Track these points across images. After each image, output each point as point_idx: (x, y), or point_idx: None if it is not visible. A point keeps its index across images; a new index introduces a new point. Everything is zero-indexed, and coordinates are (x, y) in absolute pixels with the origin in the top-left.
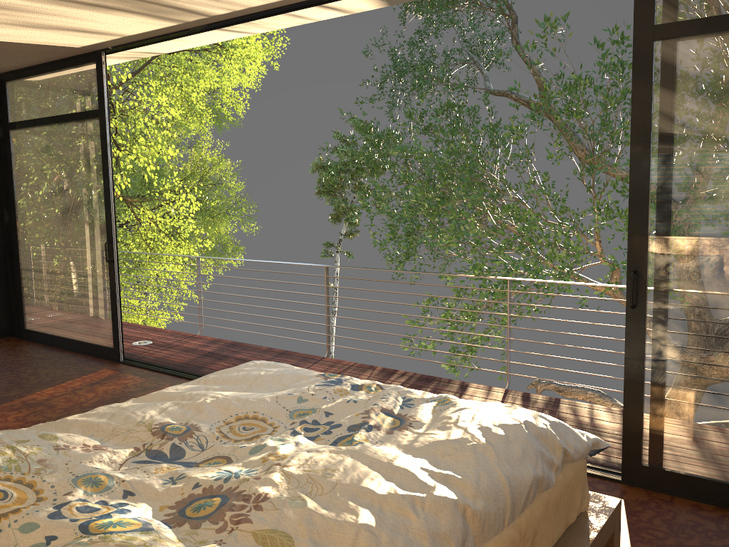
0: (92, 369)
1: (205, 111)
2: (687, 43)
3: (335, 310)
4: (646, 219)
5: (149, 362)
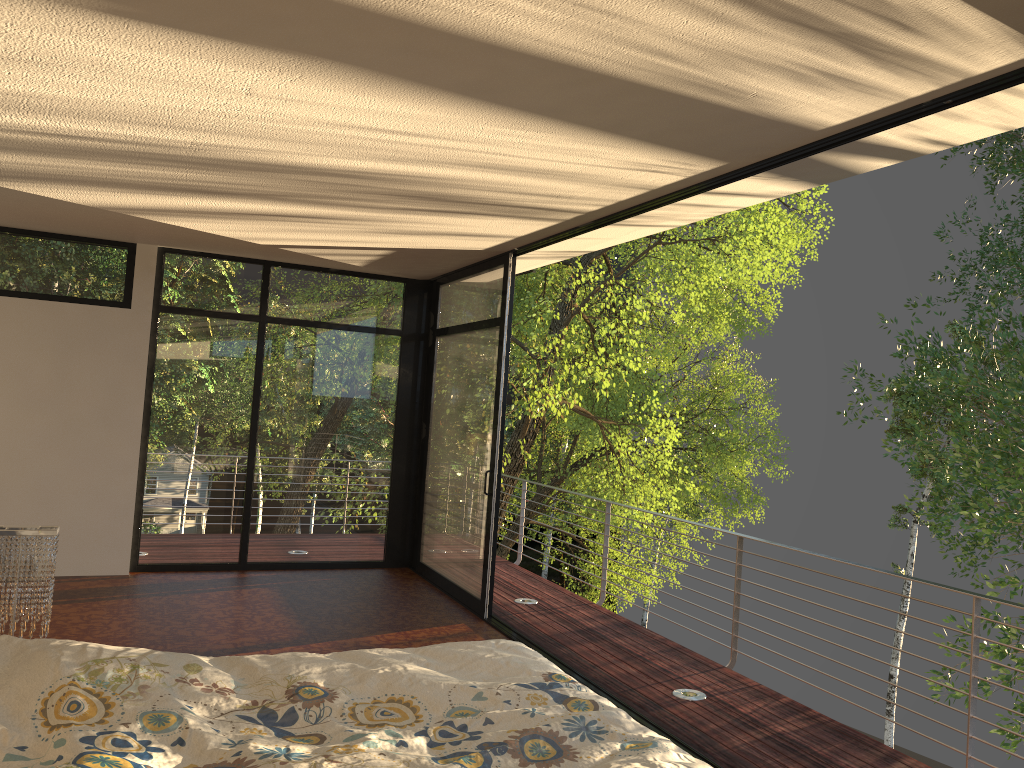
0: (450, 621)
1: (720, 314)
2: None
3: (905, 610)
4: None
5: (513, 625)
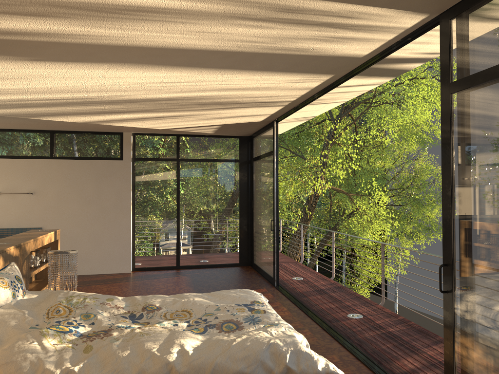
0: (259, 287)
1: (411, 137)
2: (466, 93)
3: None
4: (450, 224)
5: (286, 288)
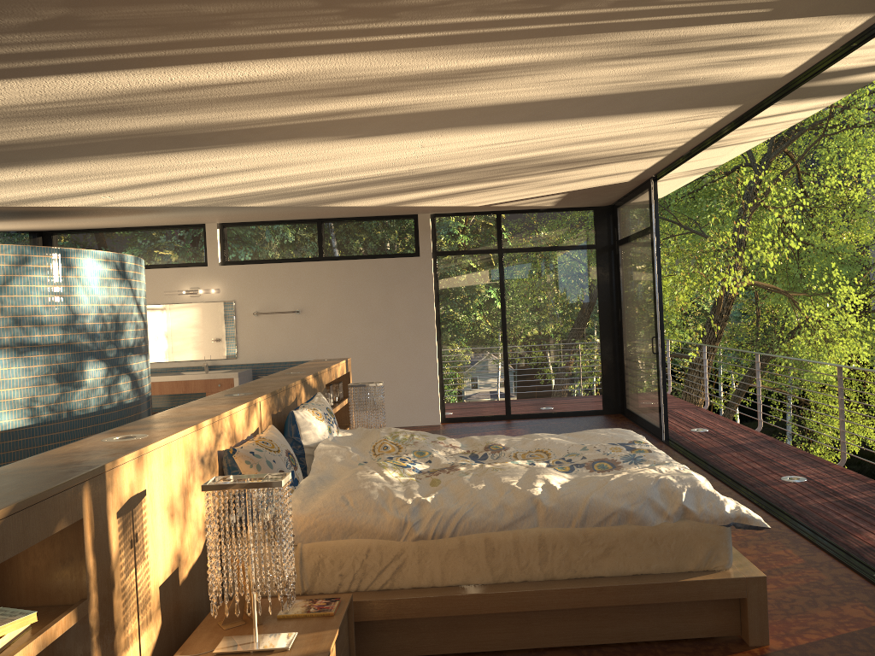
0: None
1: None
2: None
3: None
4: None
5: (681, 444)
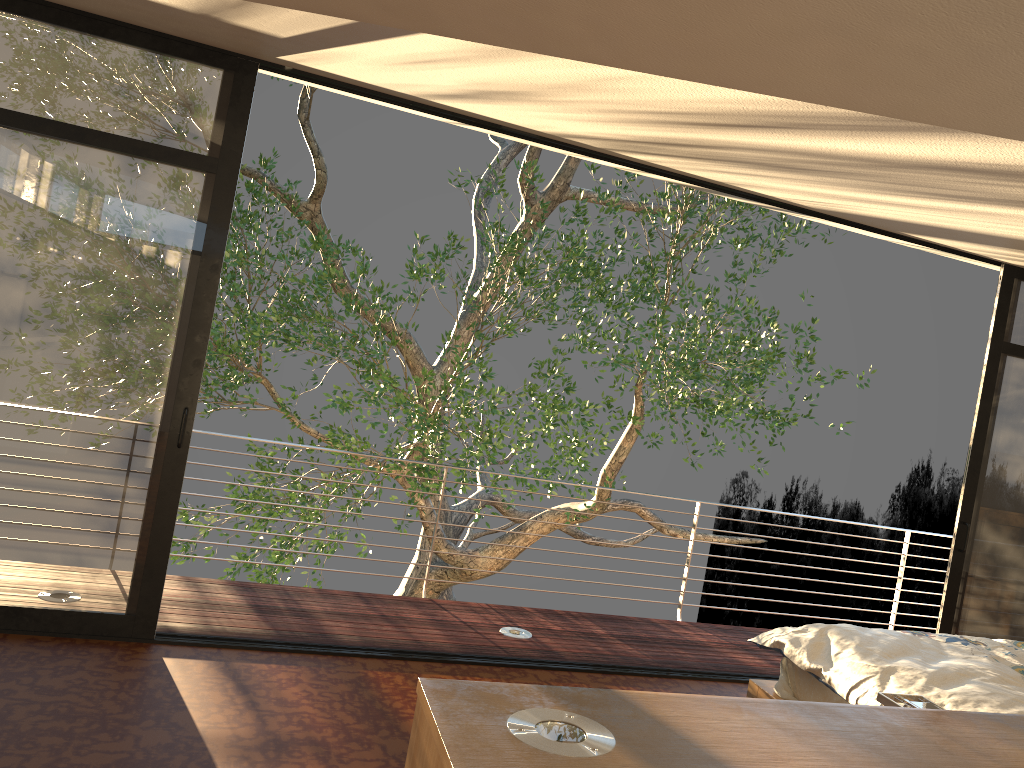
0: (142, 662)
1: None
2: (1017, 360)
3: None
4: (976, 482)
5: (210, 634)
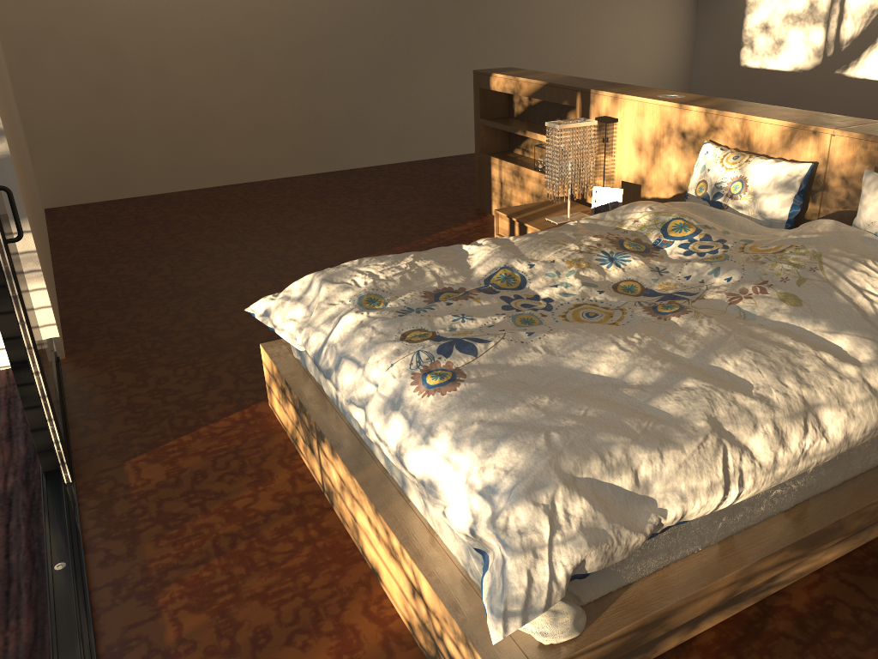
0: None
1: None
2: None
3: None
4: None
5: None
